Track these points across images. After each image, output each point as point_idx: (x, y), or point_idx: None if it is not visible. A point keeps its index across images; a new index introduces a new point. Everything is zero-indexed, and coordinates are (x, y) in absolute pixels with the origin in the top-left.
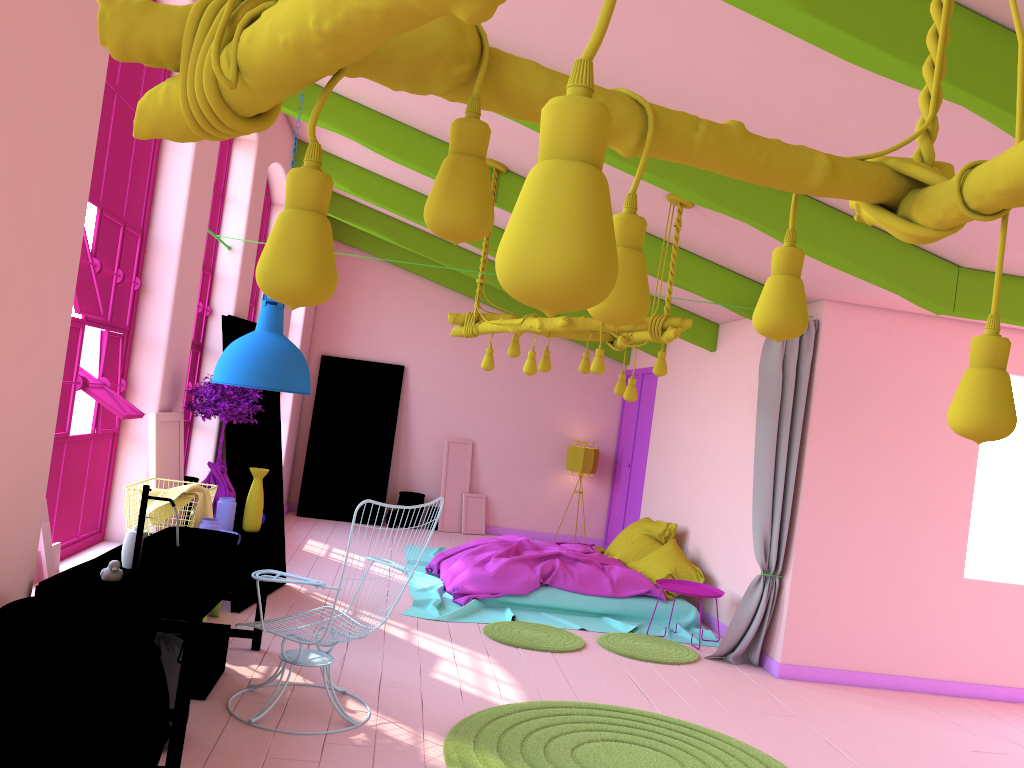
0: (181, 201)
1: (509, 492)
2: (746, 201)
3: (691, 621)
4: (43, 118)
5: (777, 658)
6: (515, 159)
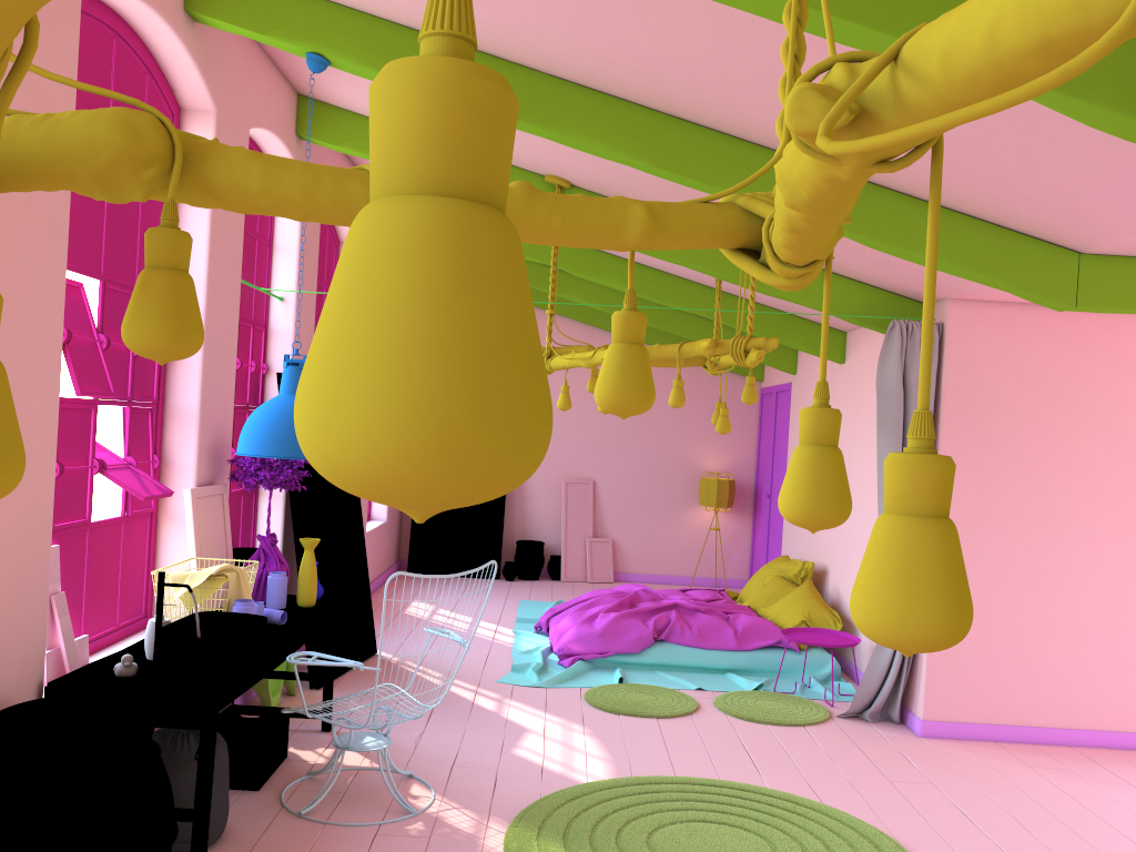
0: (201, 260)
1: (638, 534)
2: None
3: (829, 673)
4: None
5: (919, 714)
6: (575, 173)
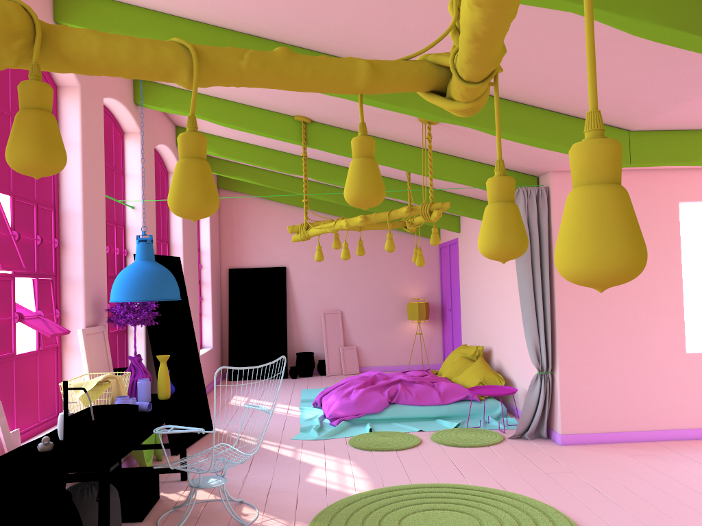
0: (78, 181)
1: (372, 341)
2: None
3: (499, 413)
4: None
5: (558, 431)
6: (313, 112)
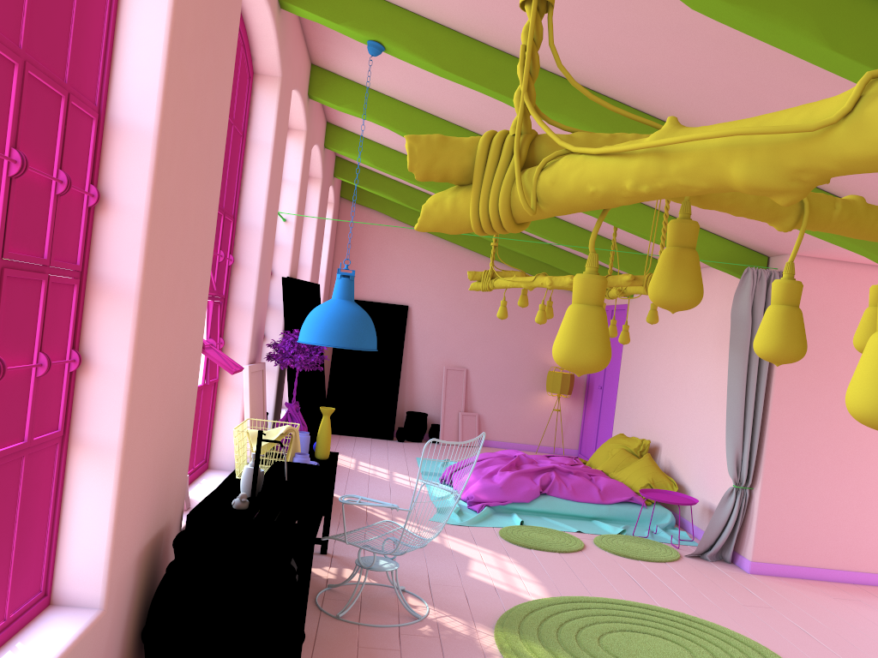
0: (263, 191)
1: (498, 411)
2: None
3: (668, 523)
4: (198, 147)
5: (748, 557)
6: None
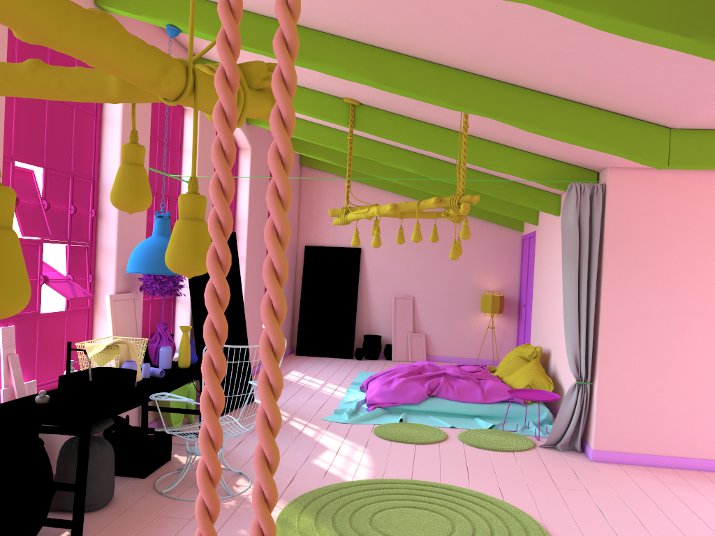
0: (116, 156)
1: (442, 331)
2: (484, 102)
3: (543, 419)
4: None
5: (591, 446)
6: (358, 95)
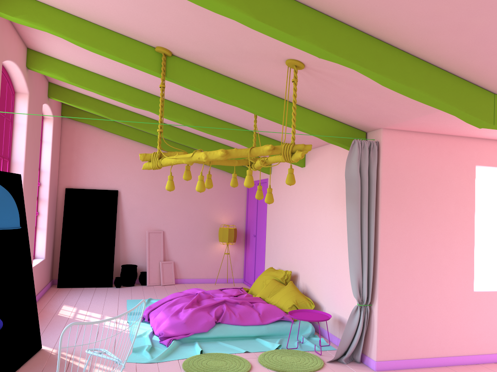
0: None
1: (187, 258)
2: (355, 52)
3: (310, 333)
4: None
5: (373, 357)
6: (177, 44)
